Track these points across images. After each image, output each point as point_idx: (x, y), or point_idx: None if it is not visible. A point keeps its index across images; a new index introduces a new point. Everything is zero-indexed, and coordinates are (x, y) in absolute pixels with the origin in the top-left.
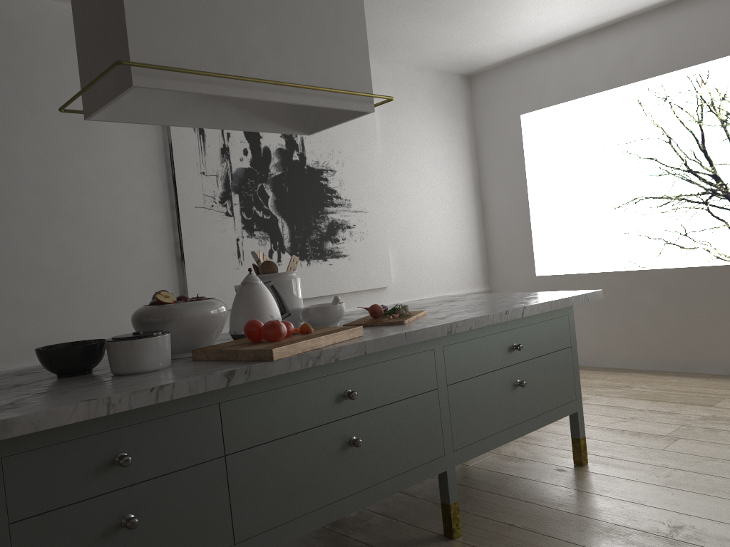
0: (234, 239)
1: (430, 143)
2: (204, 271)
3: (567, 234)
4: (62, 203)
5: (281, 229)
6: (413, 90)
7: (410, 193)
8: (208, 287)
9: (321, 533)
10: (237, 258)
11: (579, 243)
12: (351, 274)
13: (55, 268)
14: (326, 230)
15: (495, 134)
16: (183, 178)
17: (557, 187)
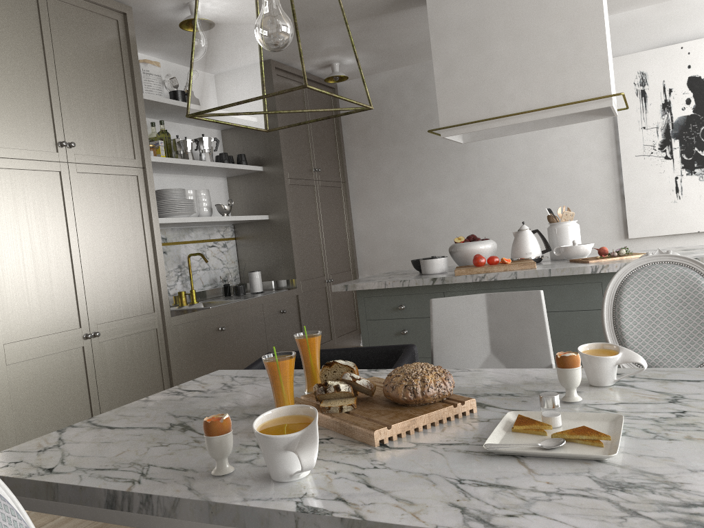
0: (672, 178)
1: None
2: (641, 205)
3: None
4: (539, 165)
5: None
6: None
7: None
8: (645, 217)
9: None
10: (675, 193)
11: None
12: None
13: (535, 207)
14: None
15: None
16: (625, 135)
17: None
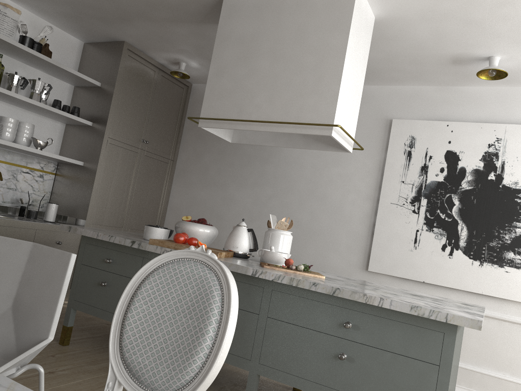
0: (414, 230)
1: None
2: (385, 245)
3: None
4: (317, 189)
5: (460, 231)
6: None
7: None
8: (385, 257)
9: (241, 386)
10: (413, 243)
11: None
12: None
13: (305, 222)
14: (510, 241)
15: None
16: (387, 183)
17: None
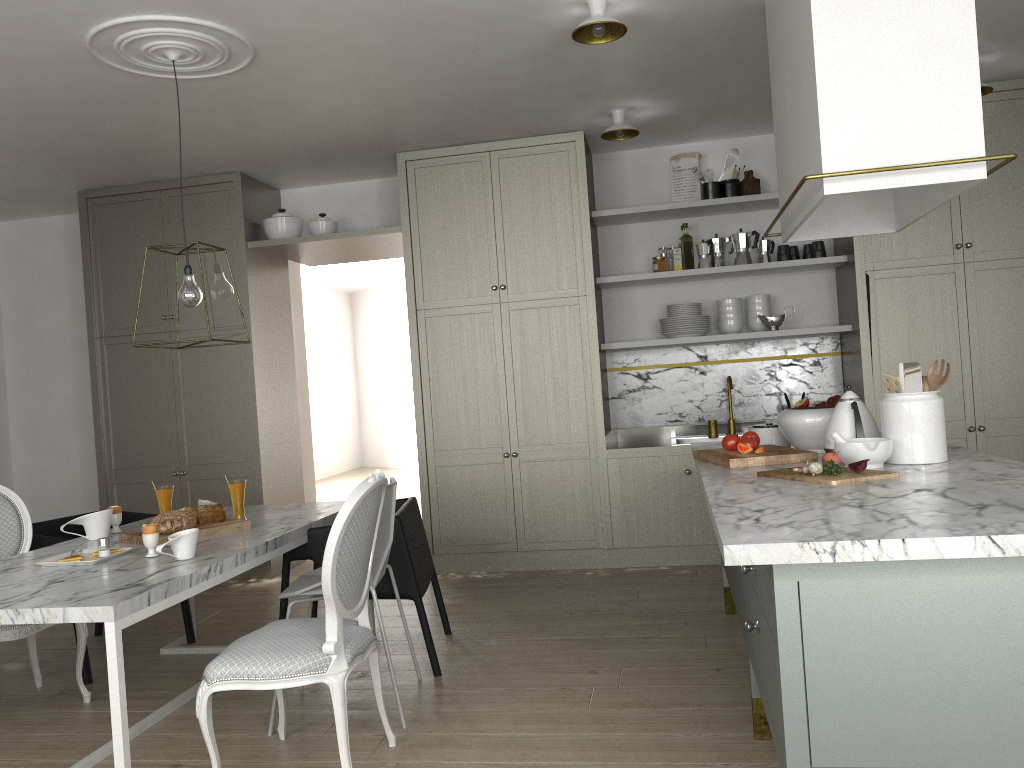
0: None
1: None
2: None
3: None
4: None
5: None
6: None
7: None
8: None
9: None
10: None
11: None
12: None
13: None
14: None
15: None
16: None
17: None
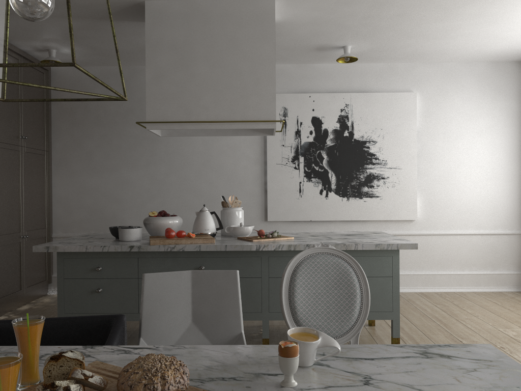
0: (298, 182)
1: (473, 118)
2: (277, 198)
3: None
4: (211, 161)
5: (330, 178)
6: (459, 80)
7: (447, 155)
8: (279, 207)
9: None
10: (299, 193)
11: None
12: (381, 209)
13: (205, 191)
14: (364, 179)
15: None
16: (271, 148)
17: None
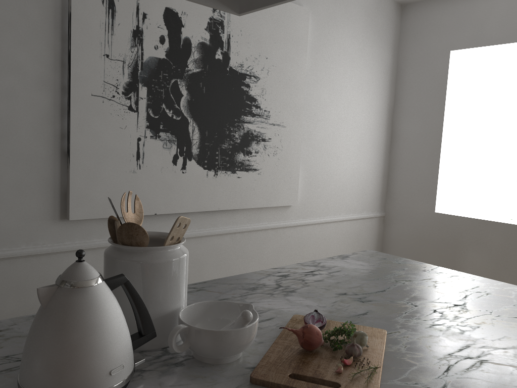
0: (134, 138)
1: (356, 65)
2: (93, 170)
3: (469, 175)
4: None
5: (191, 134)
6: (349, 7)
7: (329, 113)
8: (96, 190)
9: None
10: (136, 160)
11: (479, 186)
12: (259, 189)
13: None
14: (240, 140)
15: (419, 66)
16: (81, 58)
17: (467, 128)
